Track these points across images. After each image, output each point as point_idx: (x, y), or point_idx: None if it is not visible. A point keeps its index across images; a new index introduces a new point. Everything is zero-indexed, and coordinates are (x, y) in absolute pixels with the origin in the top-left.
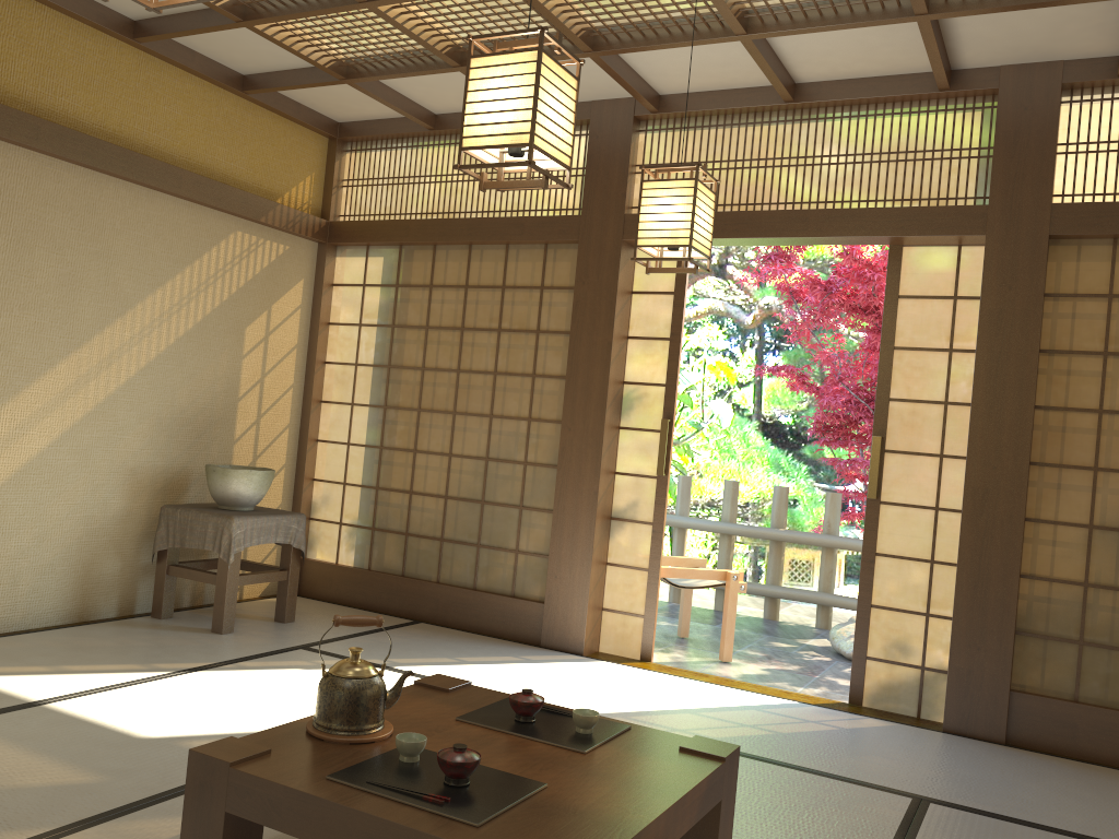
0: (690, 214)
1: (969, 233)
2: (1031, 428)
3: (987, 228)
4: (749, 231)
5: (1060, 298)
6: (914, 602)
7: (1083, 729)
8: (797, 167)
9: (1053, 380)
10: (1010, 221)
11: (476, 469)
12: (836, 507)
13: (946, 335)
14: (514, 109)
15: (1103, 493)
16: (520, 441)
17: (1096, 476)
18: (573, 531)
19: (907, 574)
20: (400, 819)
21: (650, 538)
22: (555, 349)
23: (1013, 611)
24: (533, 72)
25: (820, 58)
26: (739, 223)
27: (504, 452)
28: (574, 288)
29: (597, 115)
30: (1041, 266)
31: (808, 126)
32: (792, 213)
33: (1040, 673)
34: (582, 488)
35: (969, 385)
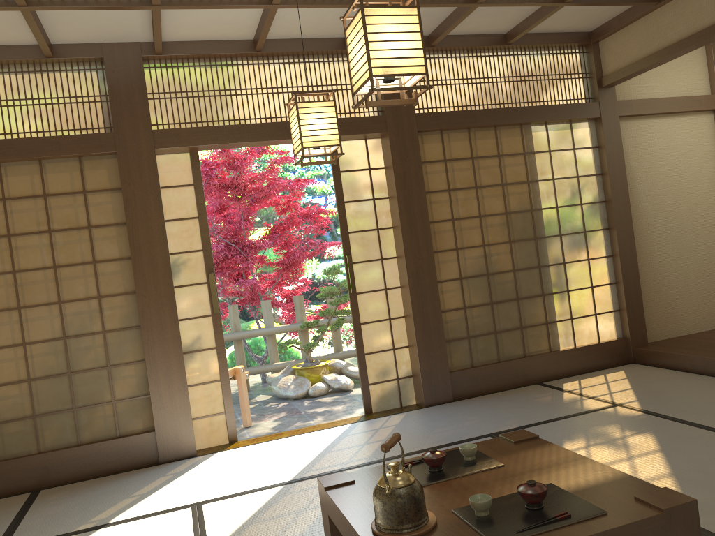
0: (335, 124)
1: (379, 131)
2: (430, 234)
3: (388, 128)
4: (250, 137)
5: (424, 164)
6: (385, 344)
7: (480, 379)
8: (268, 94)
9: (430, 207)
10: (398, 123)
11: (56, 348)
12: (237, 313)
13: (370, 191)
14: (408, 48)
15: (462, 260)
16: (95, 316)
17: (458, 253)
18: (166, 370)
19: (379, 330)
20: (584, 533)
21: (216, 358)
22: (109, 238)
23: (443, 331)
24: (417, 23)
25: (290, 24)
26: (242, 132)
27: (81, 328)
28: (122, 189)
29: (109, 54)
30: (417, 147)
31: (269, 67)
32: (277, 124)
33: (456, 359)
34: (167, 337)
35: (387, 217)
